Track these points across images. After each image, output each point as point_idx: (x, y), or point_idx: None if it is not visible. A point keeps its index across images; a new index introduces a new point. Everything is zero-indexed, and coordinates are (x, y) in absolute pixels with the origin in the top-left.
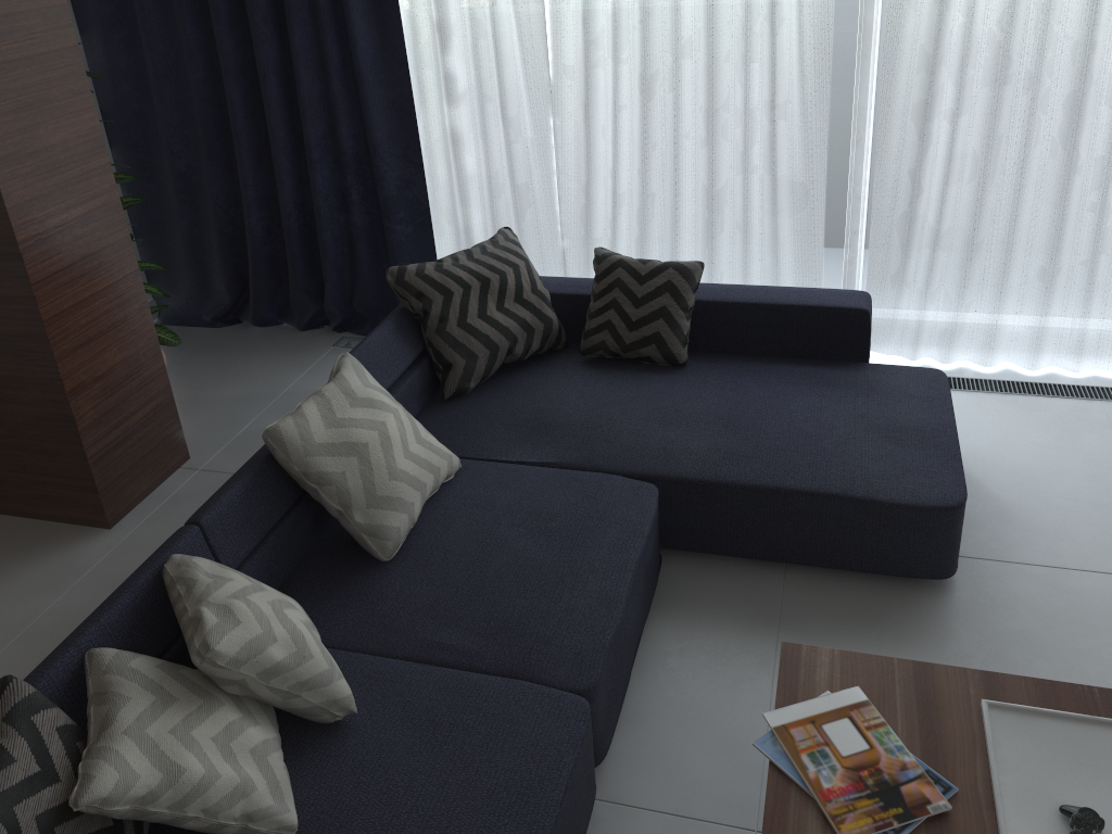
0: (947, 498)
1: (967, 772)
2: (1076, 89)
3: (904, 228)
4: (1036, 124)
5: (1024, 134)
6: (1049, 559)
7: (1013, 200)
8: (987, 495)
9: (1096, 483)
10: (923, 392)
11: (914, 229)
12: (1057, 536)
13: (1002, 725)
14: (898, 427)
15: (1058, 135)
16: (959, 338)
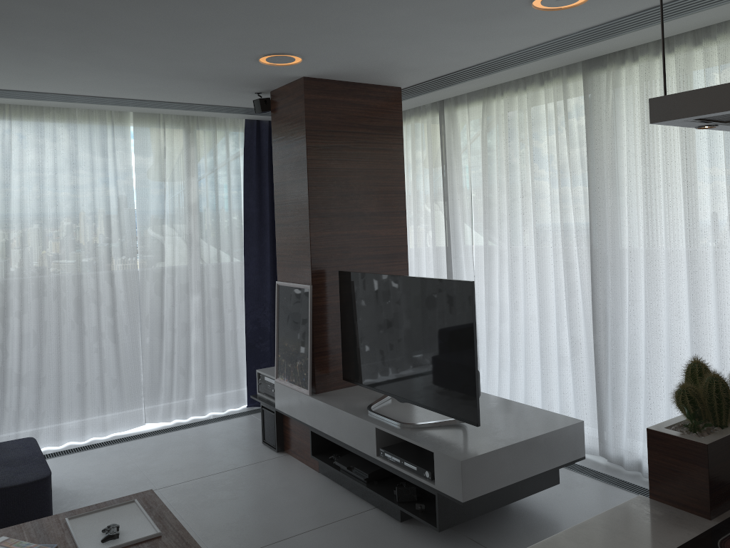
0: (41, 475)
1: (61, 539)
2: (78, 295)
3: (1, 376)
4: (62, 313)
5: (57, 318)
6: (100, 502)
7: (58, 352)
8: (66, 491)
9: (119, 471)
10: (23, 445)
11: (7, 376)
12: (102, 493)
13: (76, 521)
14: (11, 459)
15: (74, 318)
16: (41, 433)
